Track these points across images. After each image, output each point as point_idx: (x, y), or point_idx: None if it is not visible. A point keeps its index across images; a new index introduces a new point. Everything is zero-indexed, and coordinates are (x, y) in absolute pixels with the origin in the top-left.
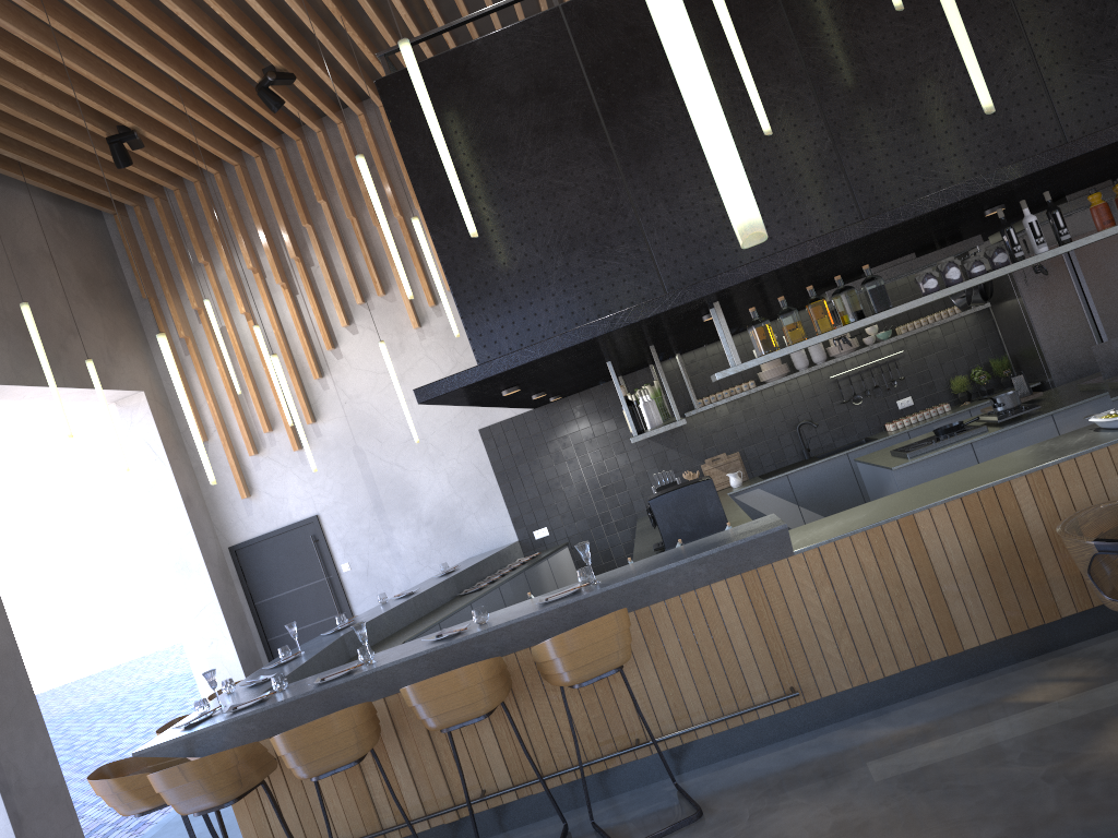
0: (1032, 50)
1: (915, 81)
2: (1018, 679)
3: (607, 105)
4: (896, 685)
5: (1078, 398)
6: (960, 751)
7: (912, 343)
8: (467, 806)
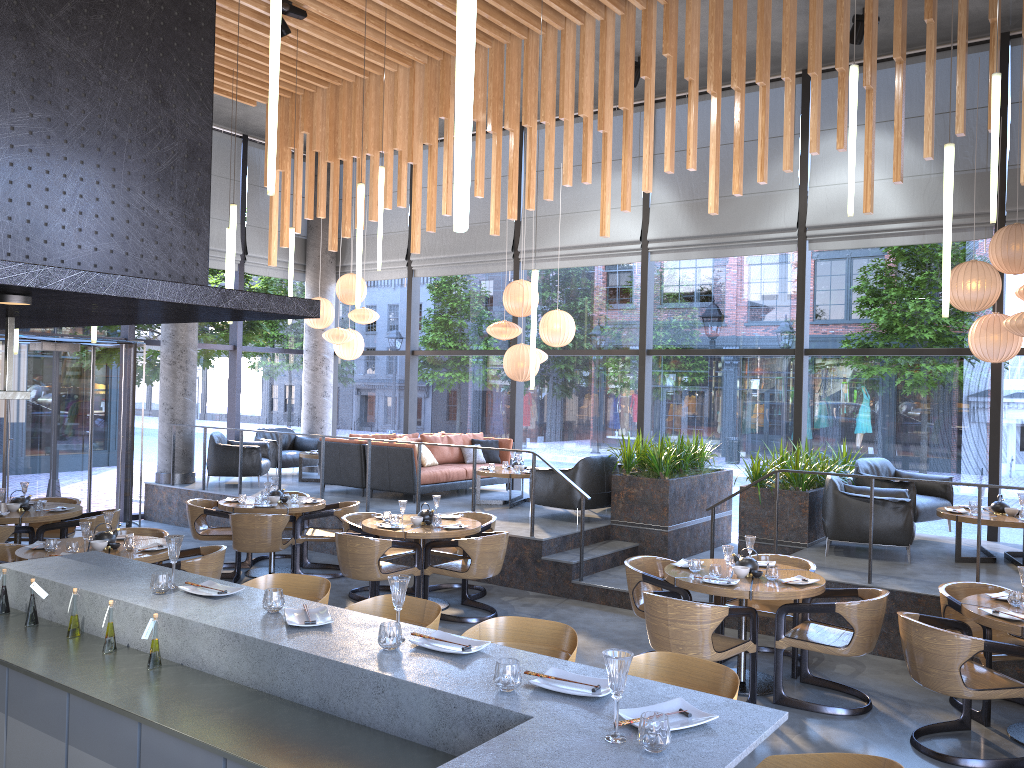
0: None
1: None
2: None
3: None
4: None
5: None
6: None
7: None
8: None
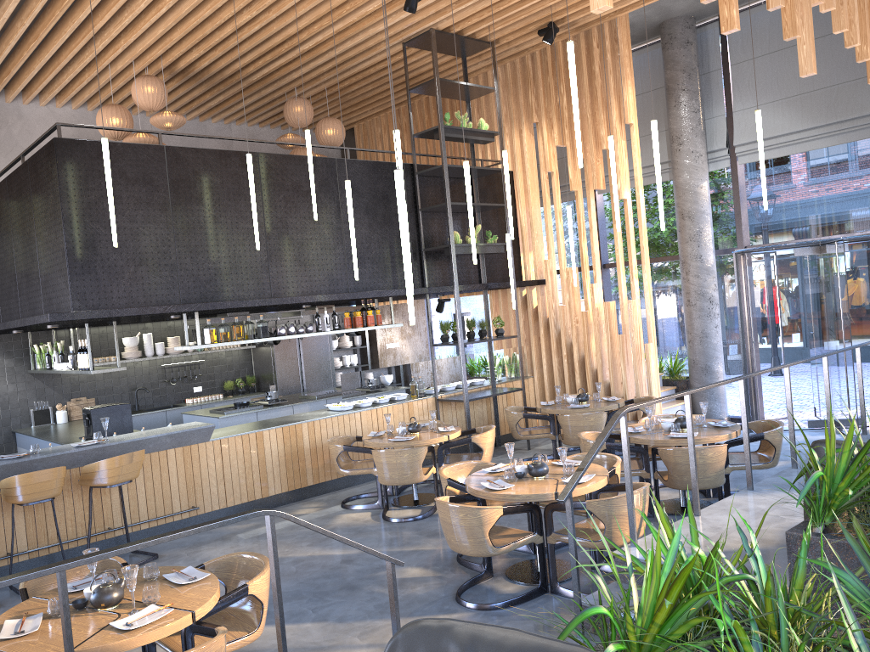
0: (345, 250)
1: (303, 245)
2: (291, 508)
3: (175, 202)
4: (238, 510)
5: (303, 400)
6: (278, 528)
7: (209, 356)
8: (11, 556)
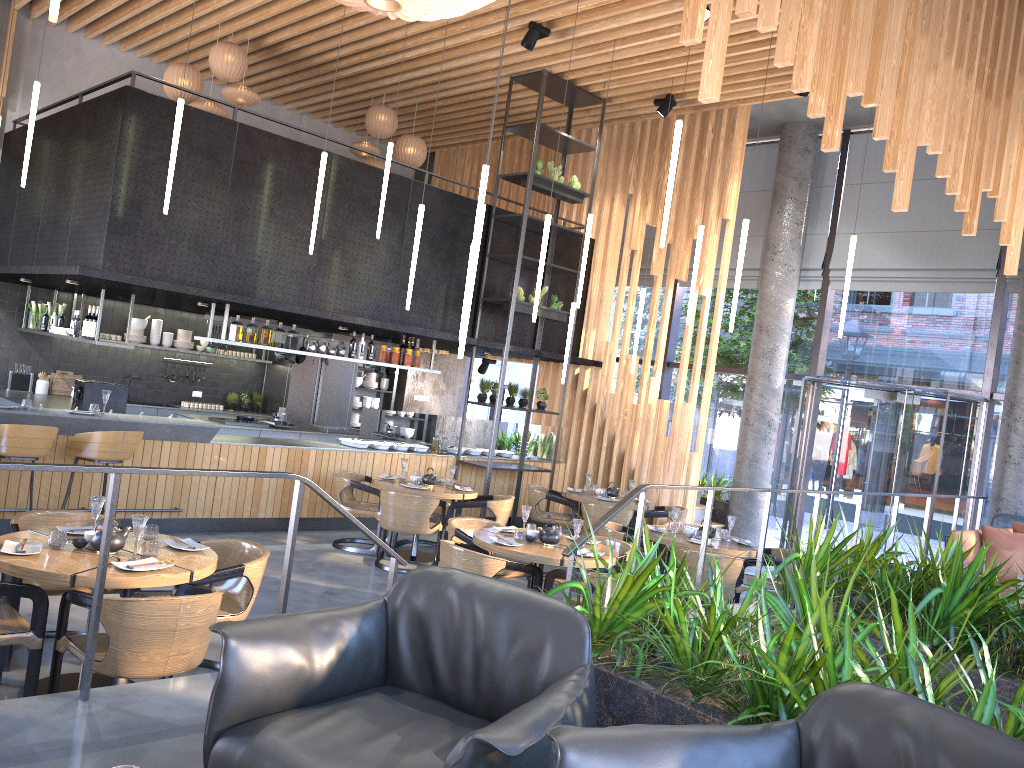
0: (399, 278)
1: (357, 262)
2: (278, 536)
3: (235, 183)
4: (221, 524)
5: (313, 431)
6: None
7: (218, 361)
8: None
